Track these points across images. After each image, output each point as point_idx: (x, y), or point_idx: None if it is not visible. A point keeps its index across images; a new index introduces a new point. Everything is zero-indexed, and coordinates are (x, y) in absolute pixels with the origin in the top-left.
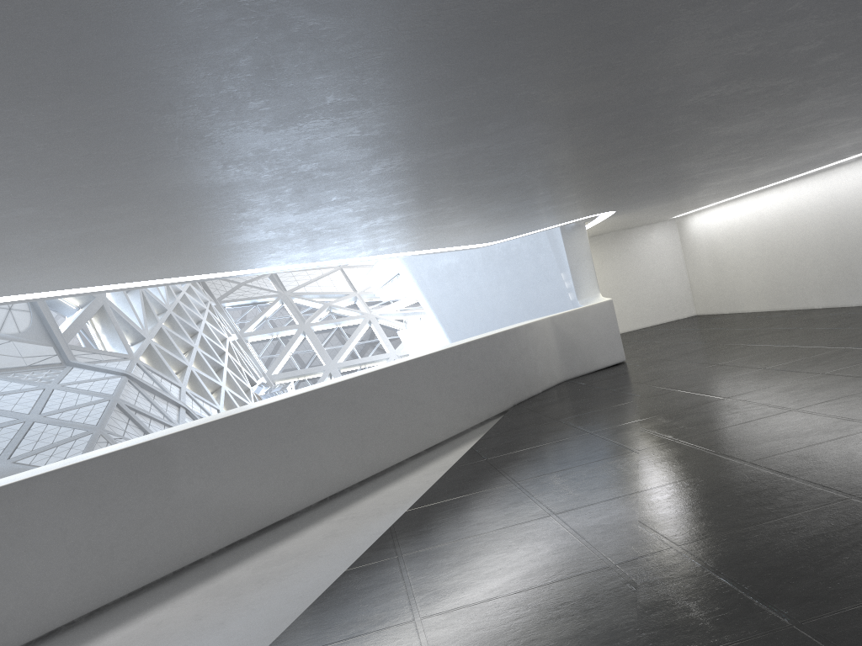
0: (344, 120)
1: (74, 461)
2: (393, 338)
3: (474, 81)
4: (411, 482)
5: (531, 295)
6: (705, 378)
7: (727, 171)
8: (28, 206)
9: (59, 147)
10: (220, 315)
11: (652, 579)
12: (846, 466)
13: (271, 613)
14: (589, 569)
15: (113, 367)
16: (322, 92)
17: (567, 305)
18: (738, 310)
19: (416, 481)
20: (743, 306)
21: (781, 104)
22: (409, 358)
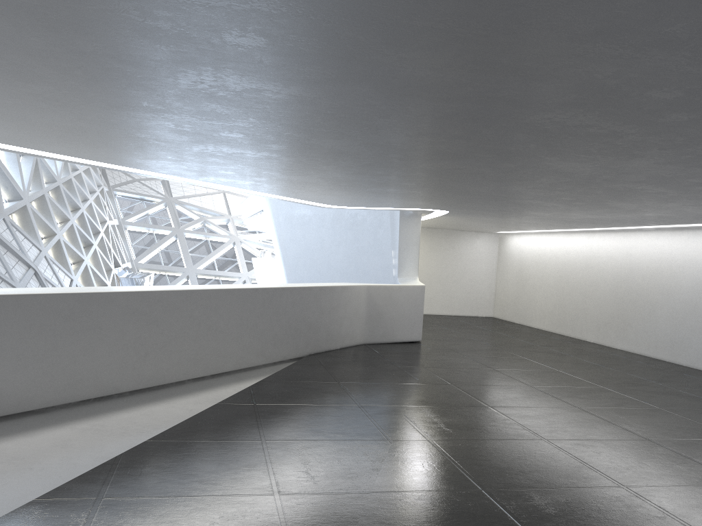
0: None
1: None
2: (249, 262)
3: None
4: (176, 406)
5: (363, 261)
6: (479, 380)
7: (550, 205)
8: None
9: None
10: (109, 201)
11: None
12: None
13: None
14: None
15: None
16: None
17: (389, 279)
18: (527, 323)
19: (181, 407)
20: (531, 321)
21: (615, 155)
22: (221, 287)
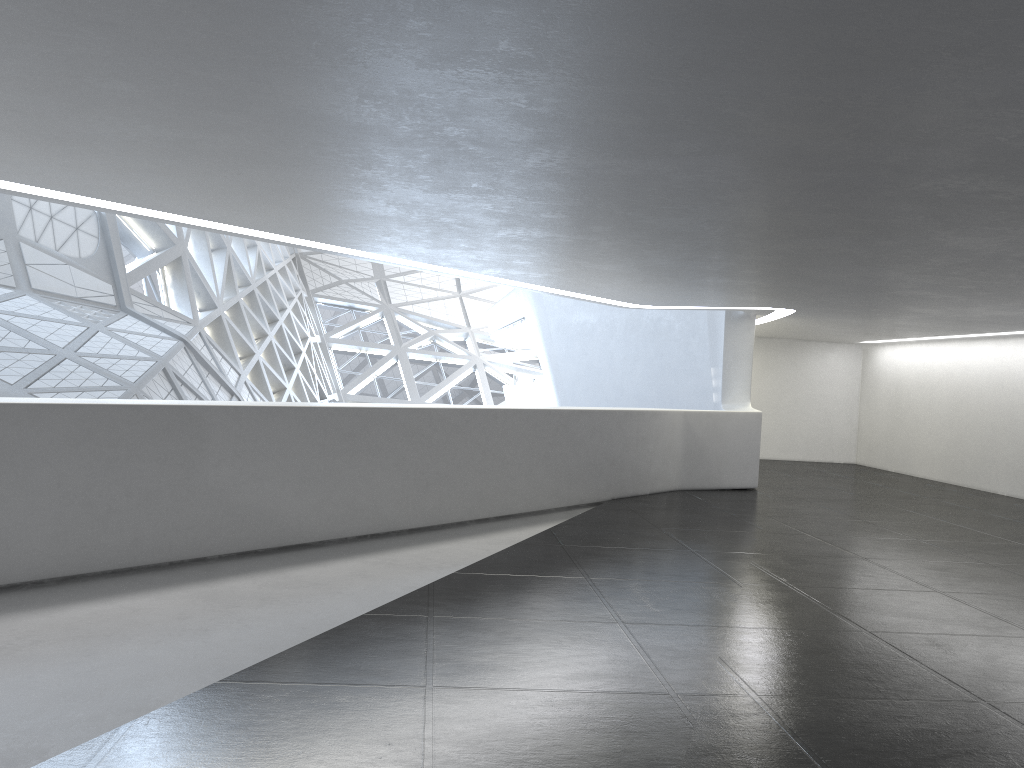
0: (512, 81)
1: (96, 402)
2: (496, 393)
3: (676, 74)
4: (468, 546)
5: (669, 384)
6: (845, 531)
7: (941, 298)
8: (126, 80)
9: (179, 11)
10: (309, 310)
11: (716, 721)
12: (984, 667)
13: (265, 635)
14: (645, 690)
15: (171, 327)
16: (496, 33)
17: (708, 407)
18: (906, 472)
19: (474, 546)
20: (914, 468)
21: None
22: (507, 407)
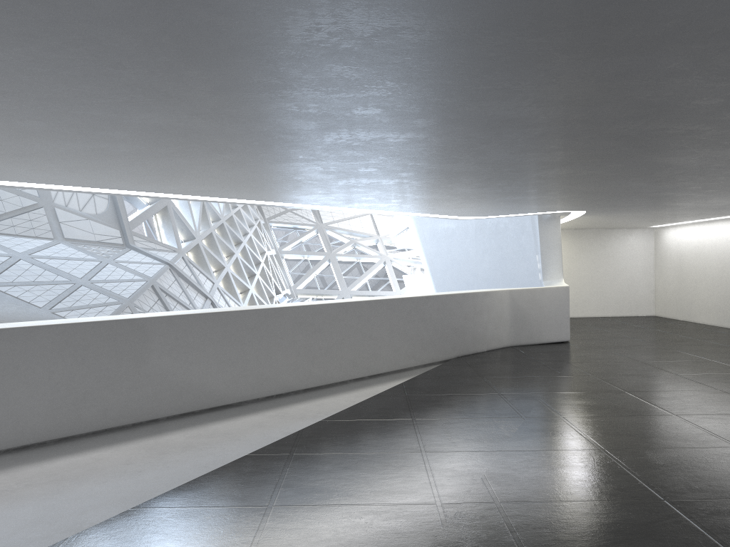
0: (278, 97)
1: (72, 321)
2: (401, 280)
3: (383, 83)
4: (341, 399)
5: (508, 268)
6: (622, 371)
7: (684, 195)
8: (37, 120)
9: (41, 81)
10: (266, 232)
11: (461, 522)
12: (680, 472)
13: (177, 473)
14: (420, 501)
15: (162, 255)
16: (247, 73)
17: (536, 283)
18: (691, 319)
19: (345, 399)
20: (696, 317)
21: (709, 147)
22: (371, 299)
